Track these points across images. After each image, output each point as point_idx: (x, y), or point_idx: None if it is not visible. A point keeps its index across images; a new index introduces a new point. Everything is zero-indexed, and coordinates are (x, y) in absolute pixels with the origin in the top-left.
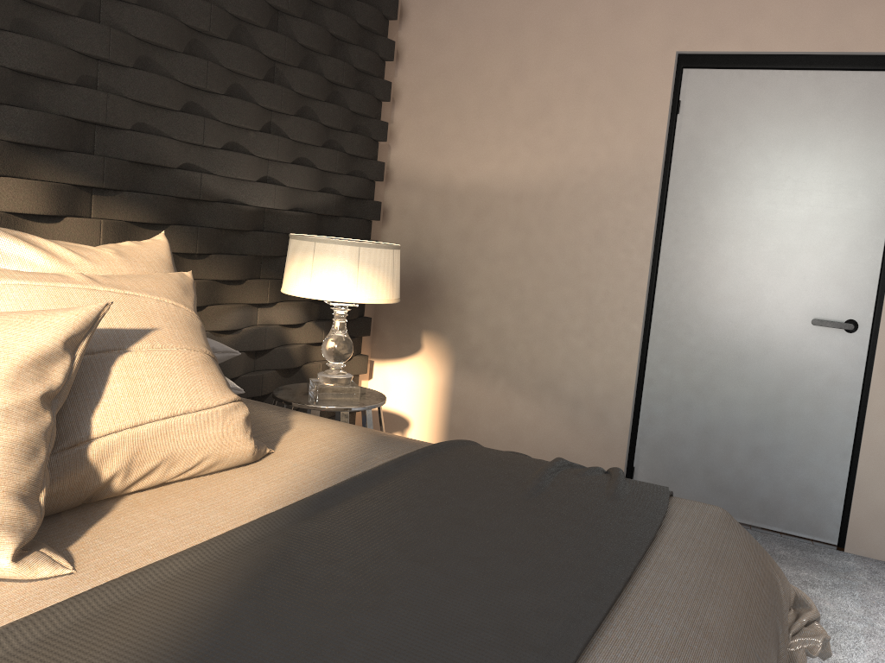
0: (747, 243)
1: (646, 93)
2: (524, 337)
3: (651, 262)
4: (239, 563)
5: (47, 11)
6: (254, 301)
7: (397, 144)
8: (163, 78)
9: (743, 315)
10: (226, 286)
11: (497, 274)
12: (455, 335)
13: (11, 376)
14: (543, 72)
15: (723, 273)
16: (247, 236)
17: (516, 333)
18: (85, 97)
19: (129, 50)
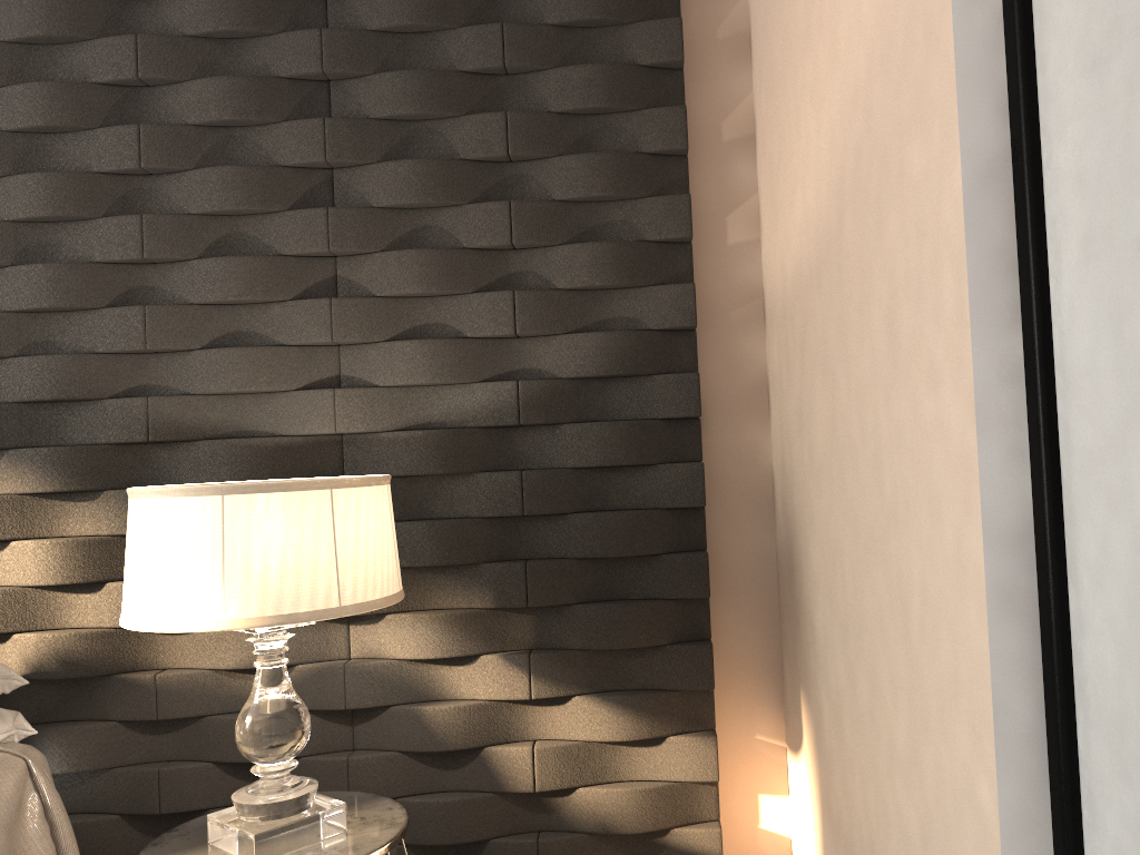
0: None
1: None
2: (857, 752)
3: (1007, 416)
4: None
5: None
6: None
7: (762, 233)
8: (52, 265)
9: None
10: None
11: (824, 525)
12: (815, 710)
13: None
14: None
15: None
16: None
17: (851, 732)
18: None
19: None
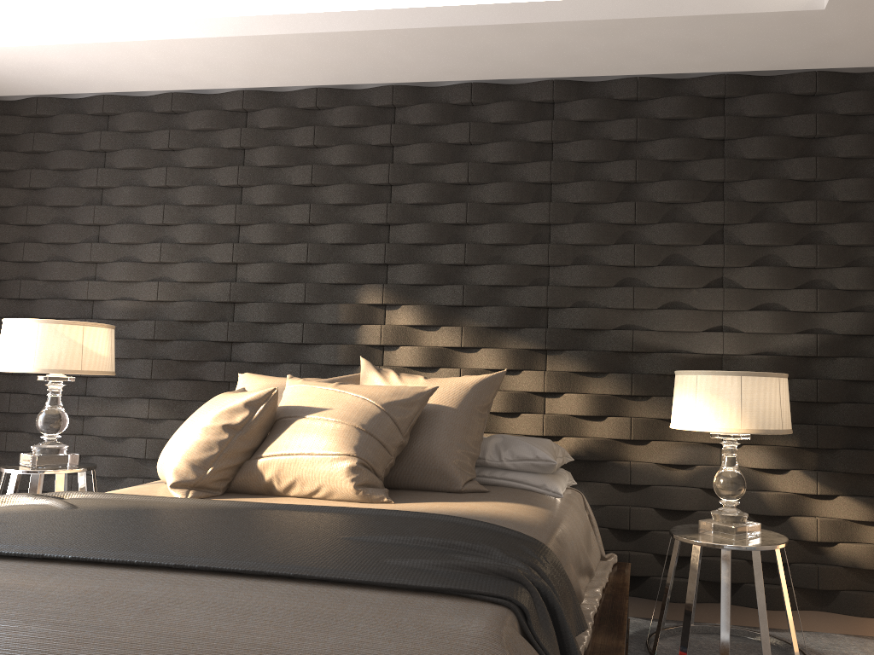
0: None
1: None
2: None
3: None
4: (186, 506)
5: (512, 246)
6: (706, 440)
7: None
8: (592, 266)
9: None
10: None
11: None
12: None
13: (216, 415)
14: None
15: None
16: None
17: None
18: (533, 291)
19: (566, 254)
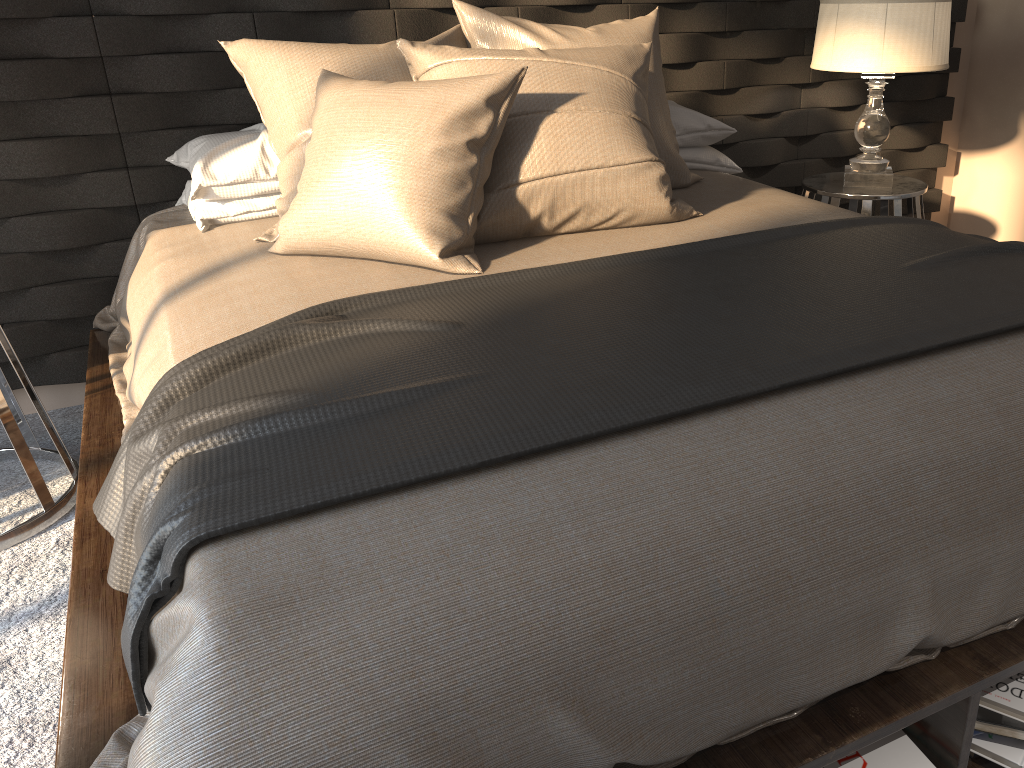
0: None
1: None
2: None
3: None
4: (580, 279)
5: None
6: (794, 81)
7: None
8: None
9: None
10: (762, 66)
11: None
12: None
13: (446, 126)
14: None
15: None
16: (785, 7)
17: None
18: None
19: None
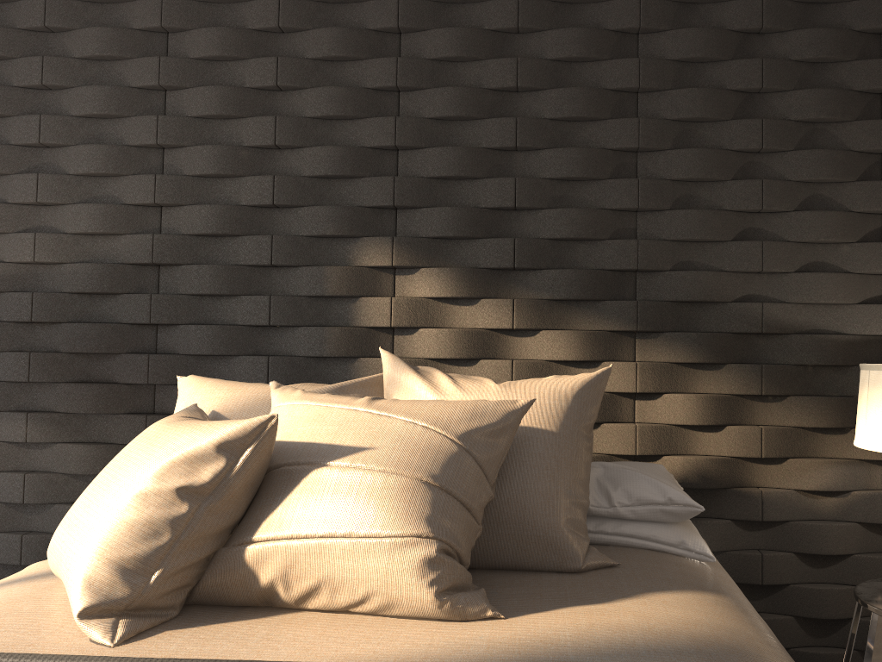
0: None
1: None
2: None
3: None
4: None
5: (582, 182)
6: (866, 456)
7: None
8: (702, 211)
9: None
10: (820, 435)
11: None
12: None
13: (163, 468)
14: None
15: None
16: (848, 372)
17: None
18: (616, 247)
19: (663, 194)
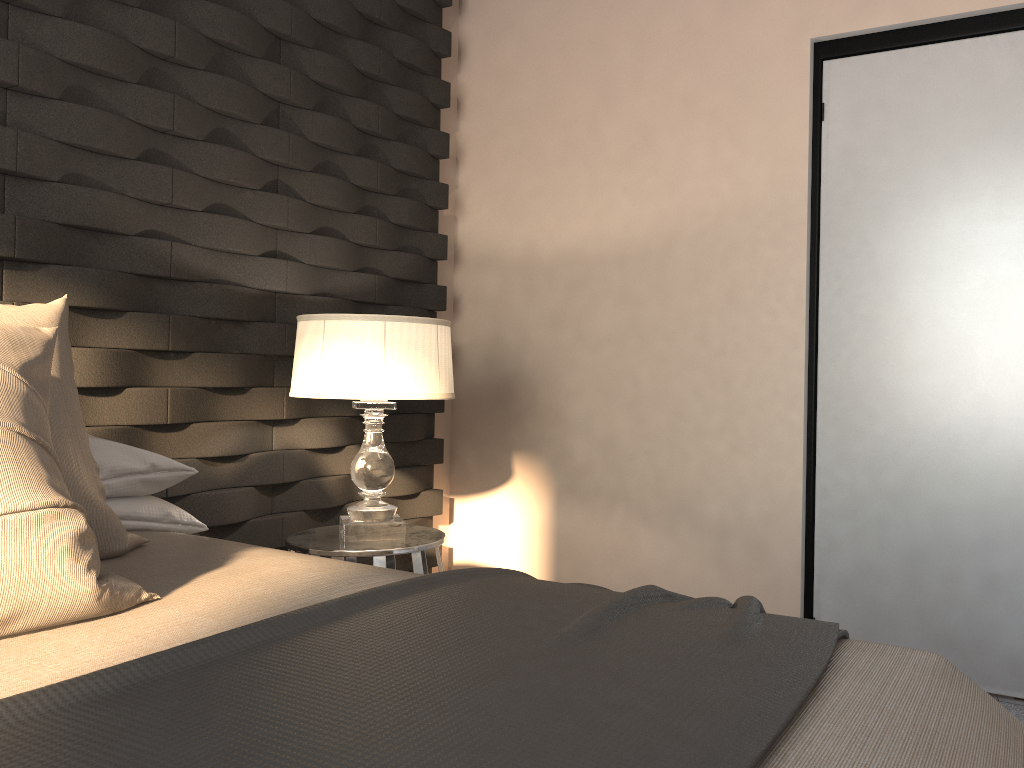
0: (940, 281)
1: (776, 99)
2: (644, 447)
3: (807, 325)
4: None
5: None
6: (264, 417)
7: (464, 214)
8: (105, 113)
9: (947, 384)
10: (220, 396)
11: (602, 364)
12: (554, 453)
13: None
14: (639, 95)
15: (911, 327)
16: (249, 328)
17: (633, 442)
18: None
19: (51, 76)
